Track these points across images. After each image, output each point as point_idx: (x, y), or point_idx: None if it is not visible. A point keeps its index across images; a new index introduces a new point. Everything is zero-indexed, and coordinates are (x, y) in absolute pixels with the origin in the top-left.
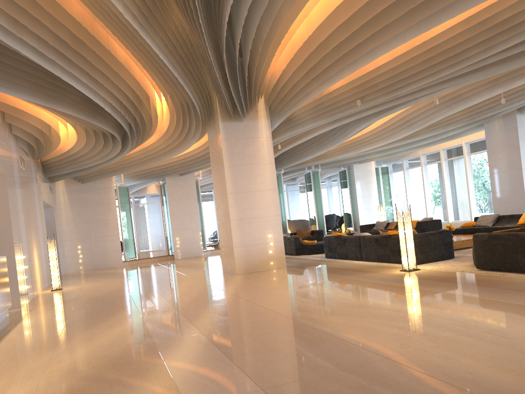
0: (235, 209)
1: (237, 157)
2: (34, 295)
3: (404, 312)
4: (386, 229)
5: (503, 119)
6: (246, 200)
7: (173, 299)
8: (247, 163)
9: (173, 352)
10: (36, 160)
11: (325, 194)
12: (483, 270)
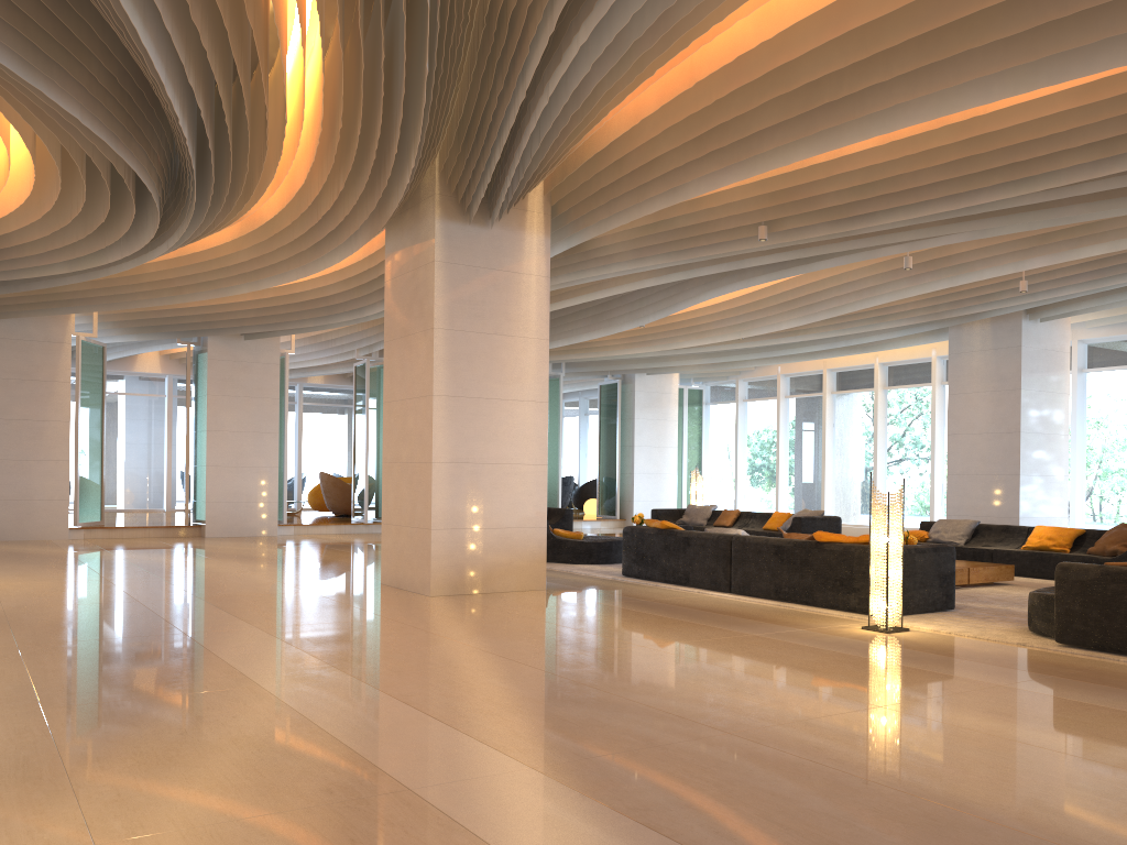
0: (447, 436)
1: (466, 310)
2: None
3: (1045, 748)
4: (711, 524)
5: (993, 325)
6: (475, 417)
7: (320, 650)
8: (489, 331)
9: (512, 831)
10: None
11: None
12: (1073, 647)
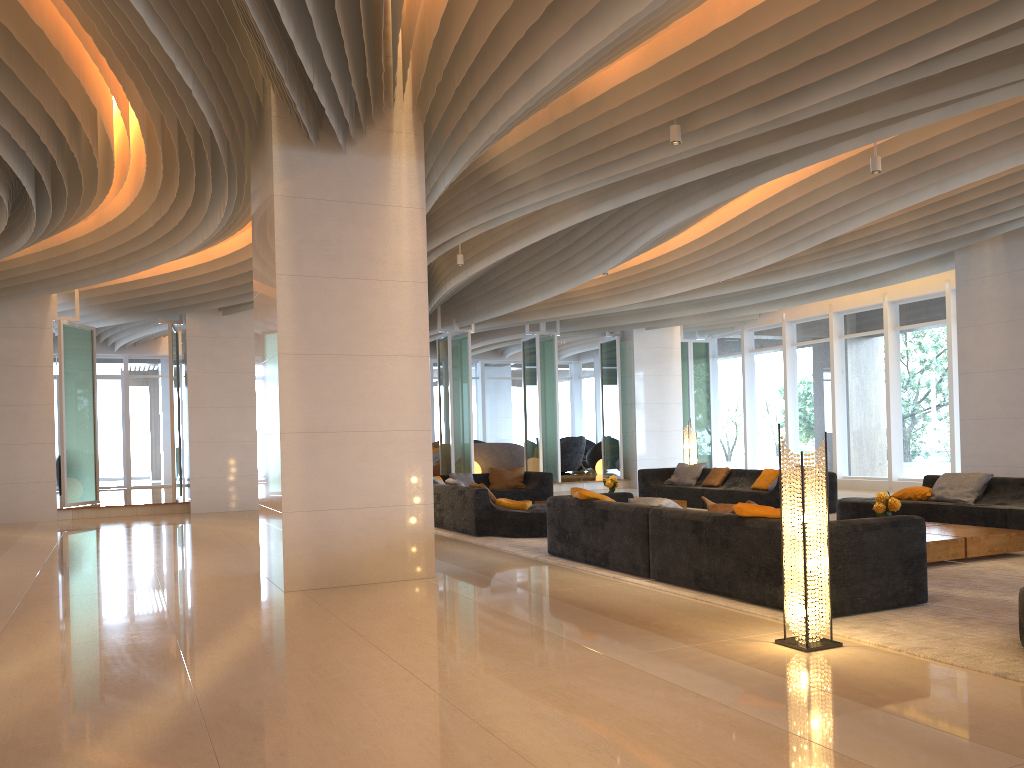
0: (299, 402)
1: (317, 252)
2: None
3: None
4: (700, 484)
5: (1006, 244)
6: (334, 378)
7: None
8: (348, 275)
9: None
10: None
11: (567, 393)
12: None
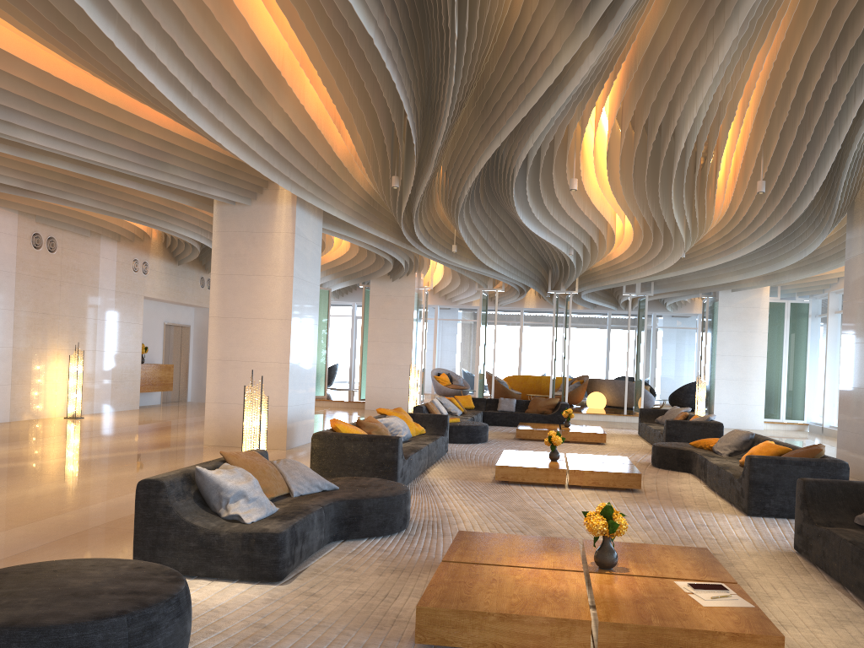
0: (217, 343)
1: (233, 261)
2: (20, 419)
3: None
4: None
5: None
6: (237, 331)
7: None
8: (248, 273)
9: None
10: (136, 242)
11: None
12: None
